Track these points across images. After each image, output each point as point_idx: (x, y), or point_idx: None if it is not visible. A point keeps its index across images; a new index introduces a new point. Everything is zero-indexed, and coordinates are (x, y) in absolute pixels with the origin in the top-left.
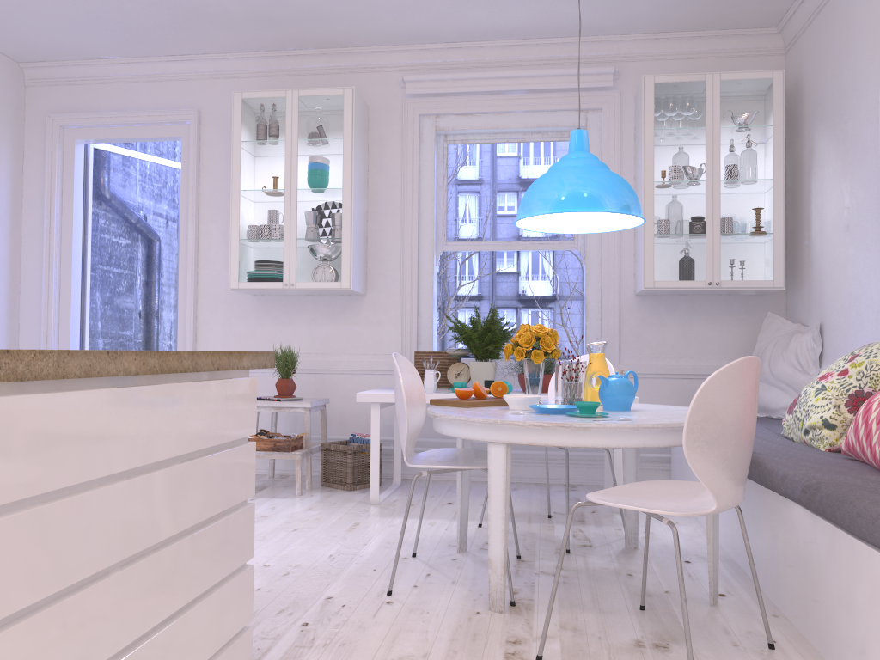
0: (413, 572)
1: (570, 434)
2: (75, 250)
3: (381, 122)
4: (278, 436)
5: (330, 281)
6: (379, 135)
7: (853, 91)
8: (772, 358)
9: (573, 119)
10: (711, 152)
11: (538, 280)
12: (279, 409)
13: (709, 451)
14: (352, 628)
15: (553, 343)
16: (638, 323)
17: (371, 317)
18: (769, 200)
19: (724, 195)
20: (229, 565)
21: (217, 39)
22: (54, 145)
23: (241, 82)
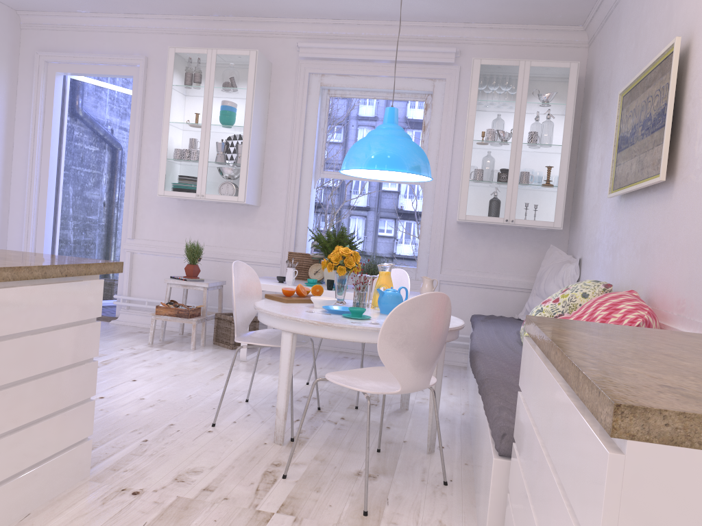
0: (239, 412)
1: (332, 330)
2: (52, 155)
3: (280, 76)
4: (182, 306)
5: (230, 195)
6: (278, 86)
7: (613, 88)
8: (547, 280)
9: (424, 85)
10: (518, 121)
11: (413, 199)
12: (186, 286)
13: (396, 353)
14: (175, 446)
15: (354, 262)
16: (457, 244)
17: (262, 223)
18: (557, 161)
19: (524, 154)
20: (72, 399)
21: (160, 5)
22: (40, 75)
23: (178, 38)
